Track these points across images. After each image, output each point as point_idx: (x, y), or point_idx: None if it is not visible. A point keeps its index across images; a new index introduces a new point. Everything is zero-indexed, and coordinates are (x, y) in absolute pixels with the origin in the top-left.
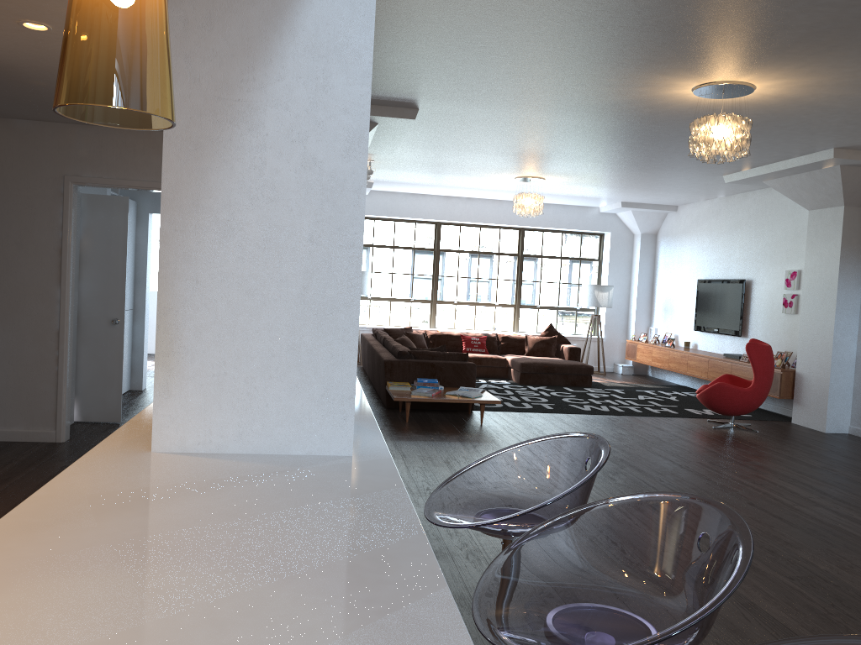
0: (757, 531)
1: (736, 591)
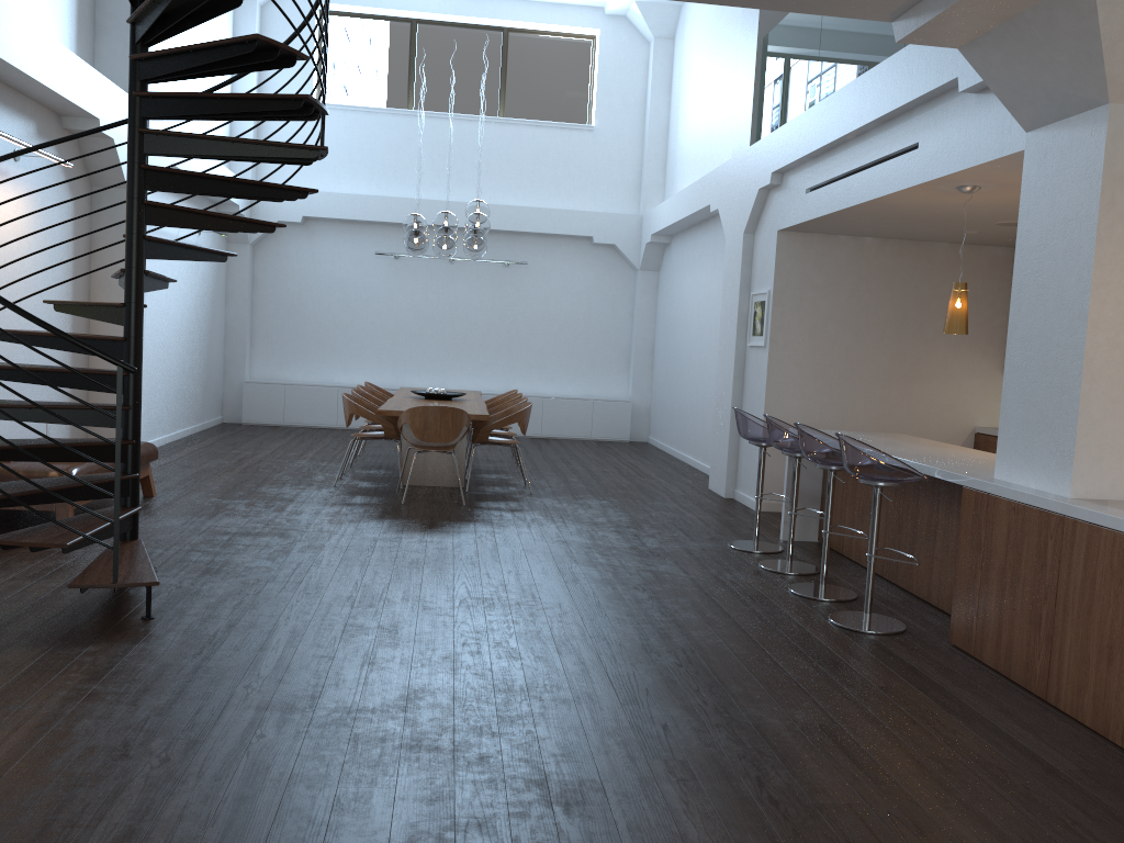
0: (450, 836)
1: (629, 717)
